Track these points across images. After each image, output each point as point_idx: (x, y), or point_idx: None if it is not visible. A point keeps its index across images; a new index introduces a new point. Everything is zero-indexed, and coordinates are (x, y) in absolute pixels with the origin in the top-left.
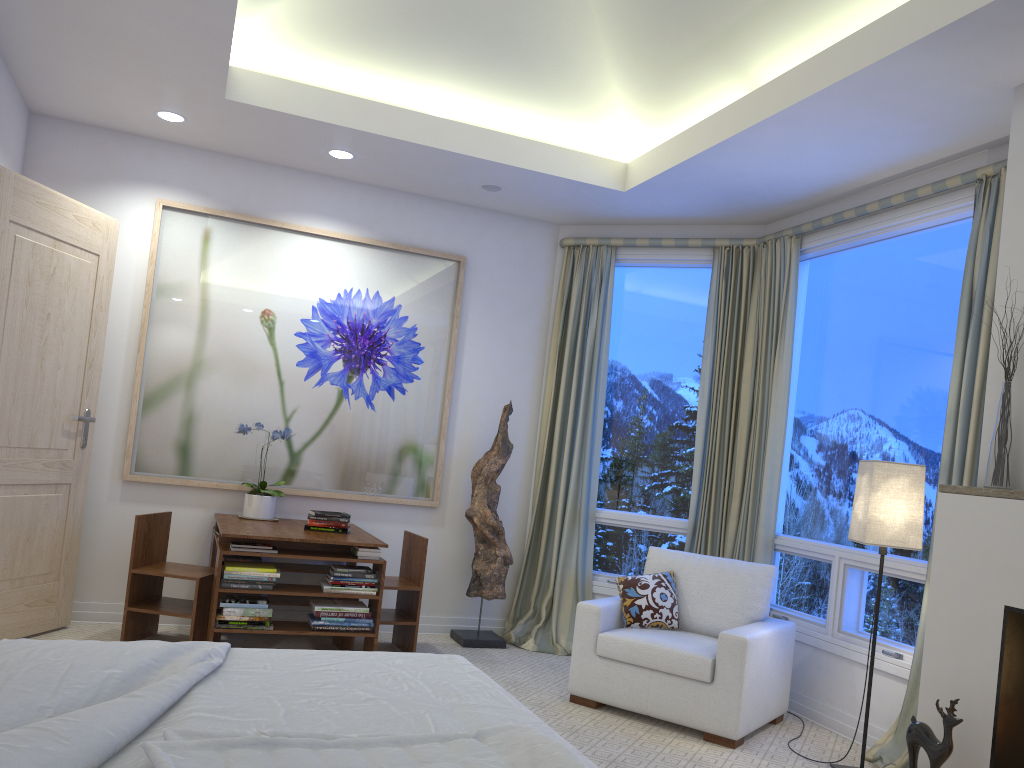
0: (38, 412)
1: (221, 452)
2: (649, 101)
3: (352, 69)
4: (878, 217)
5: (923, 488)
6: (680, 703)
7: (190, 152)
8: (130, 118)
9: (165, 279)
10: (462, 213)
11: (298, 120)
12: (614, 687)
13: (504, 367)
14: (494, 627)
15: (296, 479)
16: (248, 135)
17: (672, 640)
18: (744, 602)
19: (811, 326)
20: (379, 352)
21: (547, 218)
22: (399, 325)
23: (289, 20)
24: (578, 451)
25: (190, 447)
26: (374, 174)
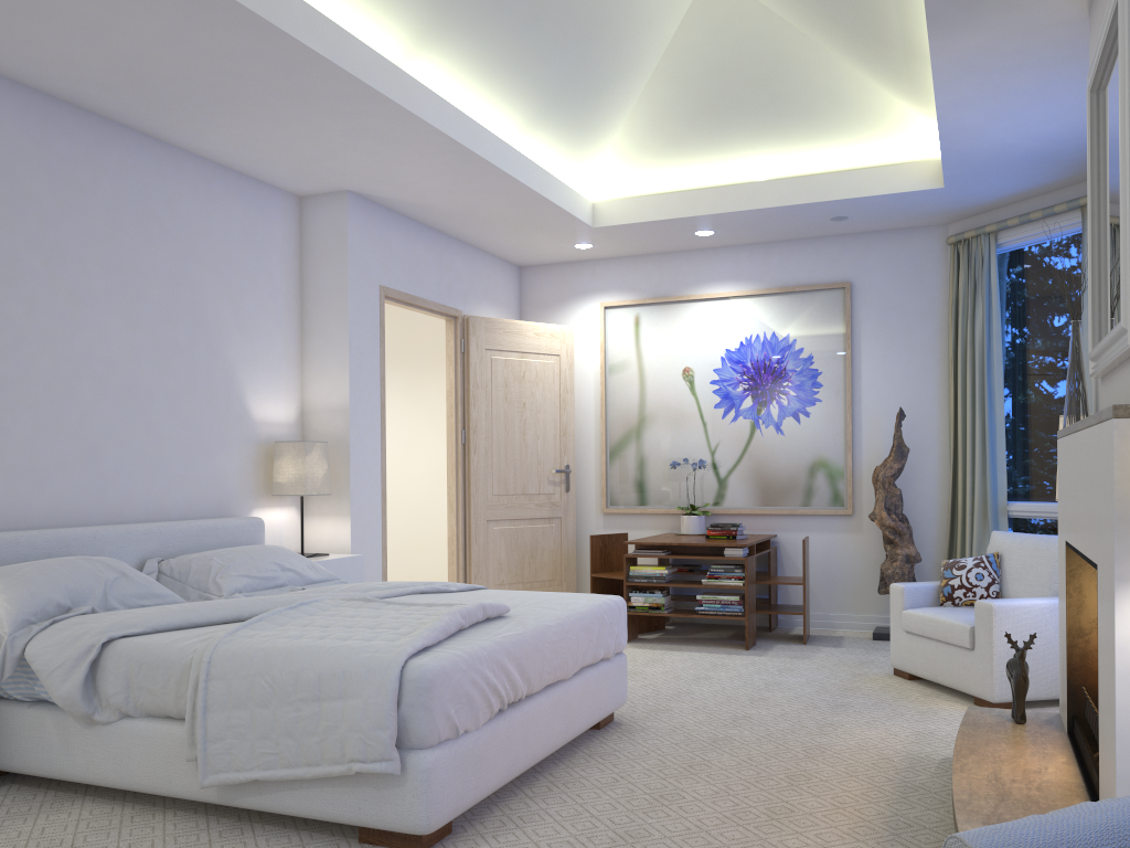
0: (526, 470)
1: (666, 485)
2: (923, 103)
3: (679, 171)
4: None
5: None
6: (954, 670)
7: (618, 261)
8: (566, 253)
9: (612, 360)
10: (842, 243)
11: (647, 224)
12: (915, 658)
13: (904, 375)
14: None
15: (725, 501)
16: (636, 241)
17: (955, 613)
18: (1051, 577)
19: None
20: (781, 384)
21: (926, 223)
22: (796, 357)
23: (620, 157)
24: (978, 446)
25: (644, 483)
26: (746, 236)
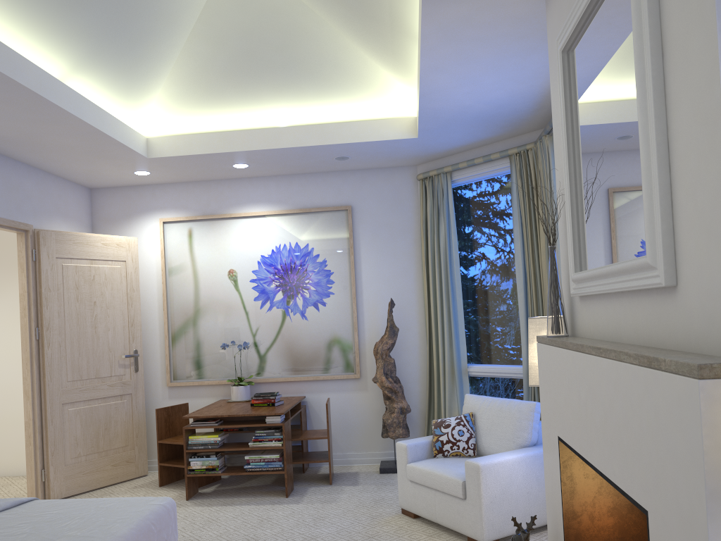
0: (98, 357)
1: (218, 362)
2: (402, 72)
3: (218, 115)
4: None
5: None
6: (451, 514)
7: (173, 186)
8: (129, 178)
9: (171, 264)
10: (344, 176)
11: (193, 156)
12: (419, 503)
13: (392, 274)
14: None
15: (265, 372)
16: (186, 170)
17: (448, 467)
18: (514, 433)
19: None
20: (304, 281)
21: (403, 164)
22: (314, 261)
23: (168, 101)
24: (446, 325)
25: (200, 361)
26: (273, 169)
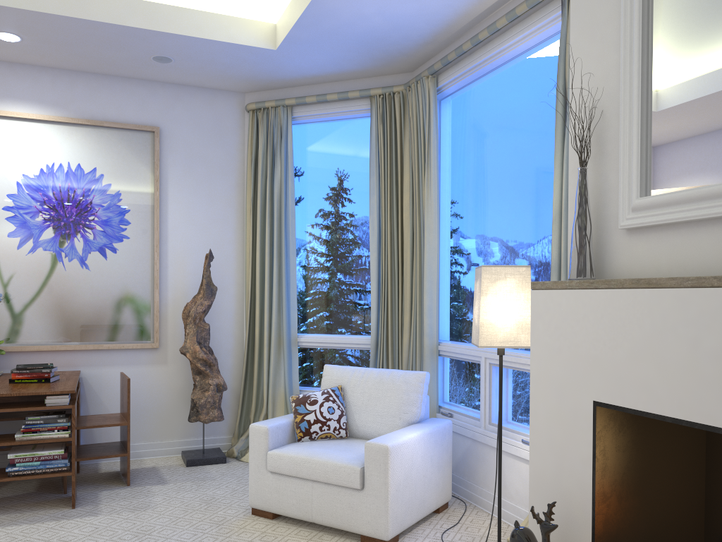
0: None
1: None
2: None
3: None
4: (491, 44)
5: (530, 288)
6: (338, 510)
7: None
8: None
9: None
10: (152, 89)
11: None
12: (284, 499)
13: (207, 221)
14: (223, 444)
15: (20, 337)
16: None
17: (330, 451)
18: (401, 408)
19: (453, 155)
20: (87, 218)
21: (230, 87)
22: (103, 192)
23: None
24: (276, 287)
25: None
26: (54, 56)
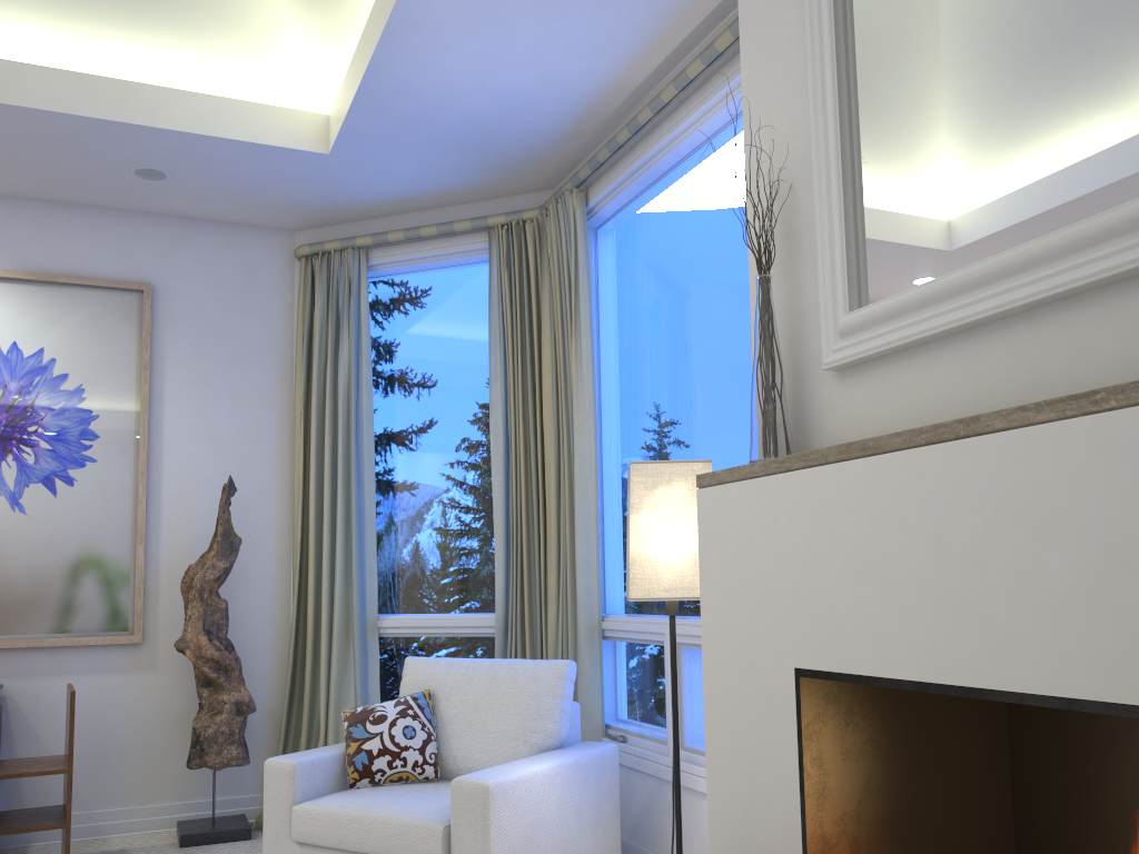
0: None
1: None
2: (322, 10)
3: None
4: (658, 130)
5: None
6: None
7: None
8: None
9: None
10: (142, 224)
11: None
12: None
13: (230, 432)
14: (253, 808)
15: None
16: None
17: (398, 801)
18: (527, 723)
19: (616, 311)
20: (25, 428)
21: (270, 221)
22: (54, 387)
23: None
24: (342, 536)
25: None
26: None
